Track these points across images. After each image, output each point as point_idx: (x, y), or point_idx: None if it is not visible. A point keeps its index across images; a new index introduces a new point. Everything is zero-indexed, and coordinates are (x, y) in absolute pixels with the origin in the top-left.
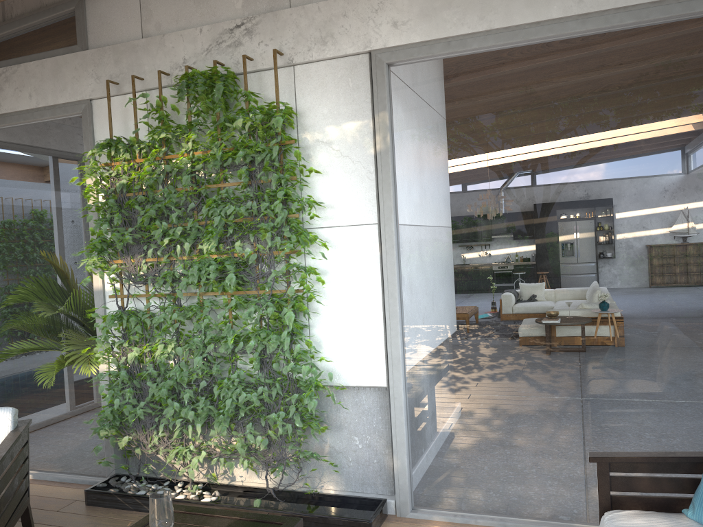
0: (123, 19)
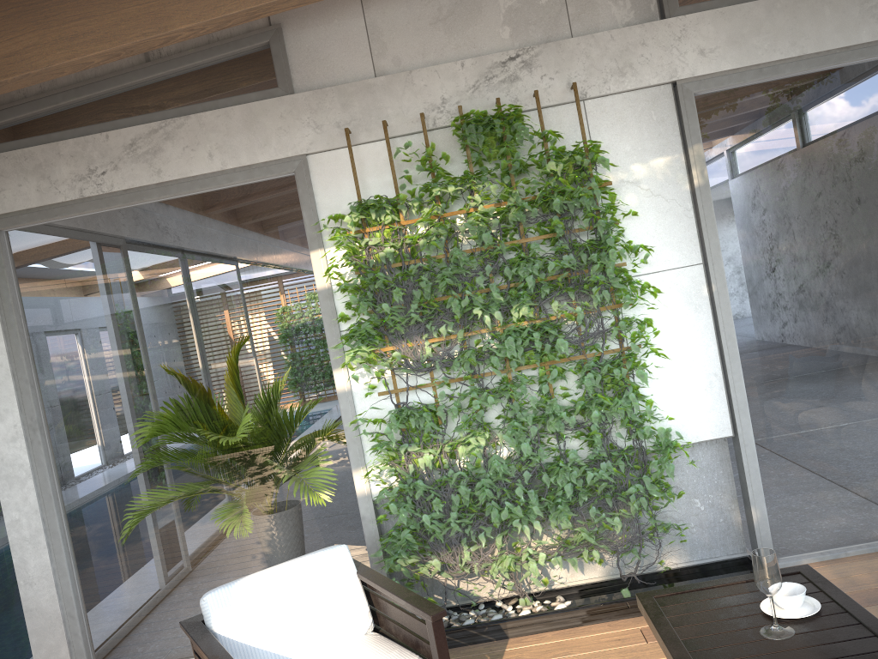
0: (344, 54)
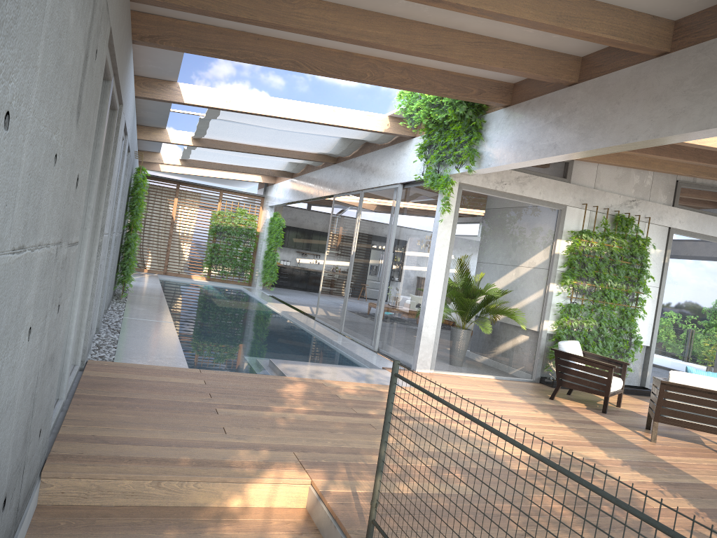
0: (587, 176)
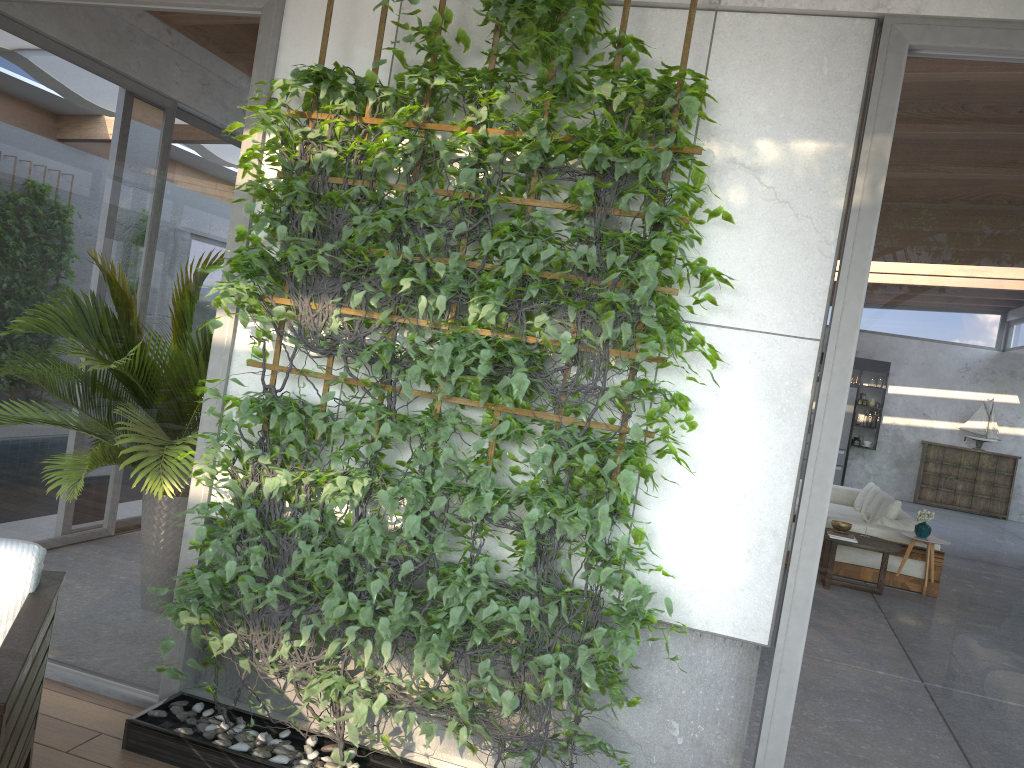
0: None
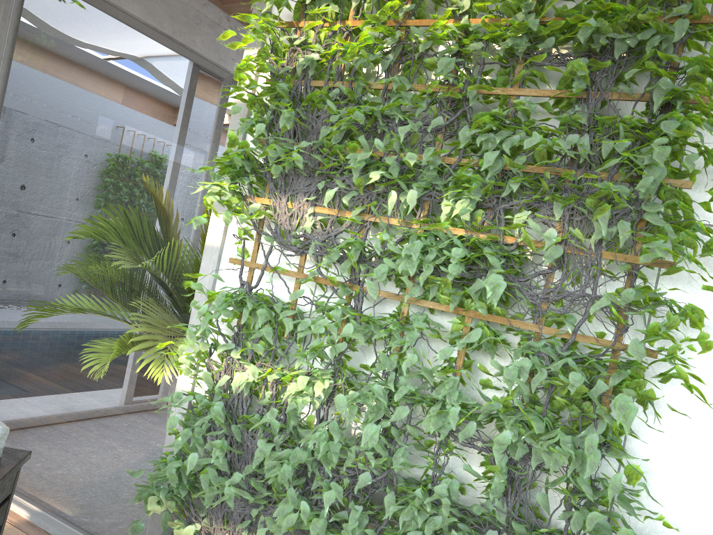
0: None
